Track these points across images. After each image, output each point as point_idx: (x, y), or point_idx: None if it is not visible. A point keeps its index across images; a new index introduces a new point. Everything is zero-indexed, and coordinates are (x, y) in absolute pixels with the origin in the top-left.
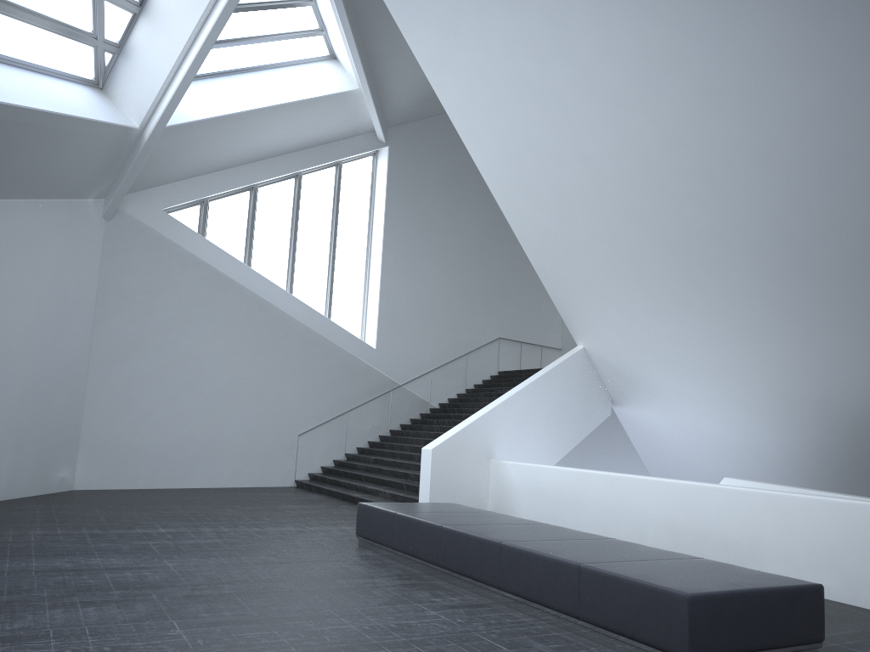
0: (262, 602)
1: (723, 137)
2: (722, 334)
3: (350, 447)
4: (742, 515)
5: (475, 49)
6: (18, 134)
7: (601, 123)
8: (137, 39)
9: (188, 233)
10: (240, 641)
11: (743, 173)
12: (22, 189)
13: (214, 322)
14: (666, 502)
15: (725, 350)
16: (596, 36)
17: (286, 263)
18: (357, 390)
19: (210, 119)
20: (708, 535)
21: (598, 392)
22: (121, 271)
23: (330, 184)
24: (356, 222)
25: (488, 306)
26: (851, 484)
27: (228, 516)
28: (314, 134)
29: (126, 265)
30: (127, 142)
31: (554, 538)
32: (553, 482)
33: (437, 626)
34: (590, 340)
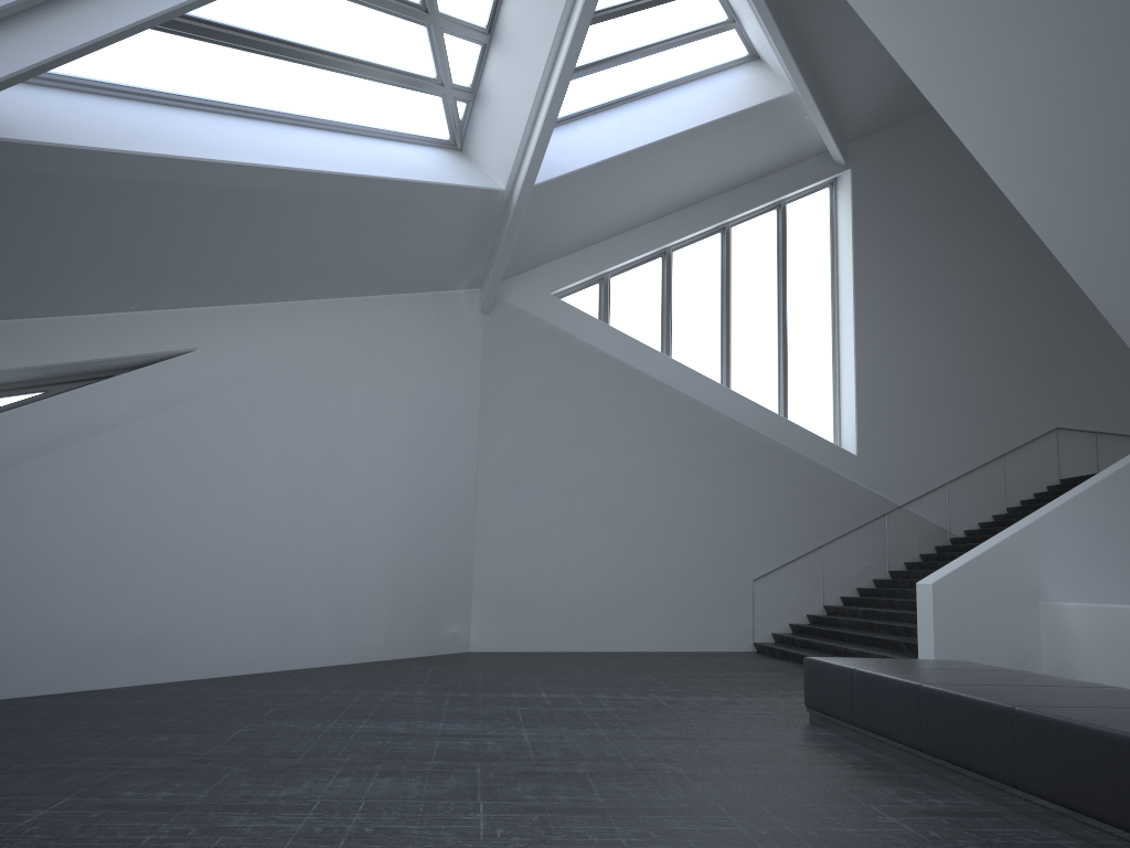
0: (621, 786)
1: None
2: None
3: (830, 597)
4: None
5: None
6: (358, 211)
7: None
8: (490, 77)
9: (584, 320)
10: (555, 835)
11: None
12: (377, 283)
13: (626, 432)
14: None
15: None
16: None
17: (719, 347)
18: (833, 515)
19: (593, 165)
20: None
21: None
22: (506, 375)
23: (772, 234)
24: (813, 282)
25: (1032, 382)
26: None
27: (640, 682)
28: (740, 167)
29: (511, 367)
30: (494, 209)
31: (1122, 706)
32: None
33: (890, 839)
34: None
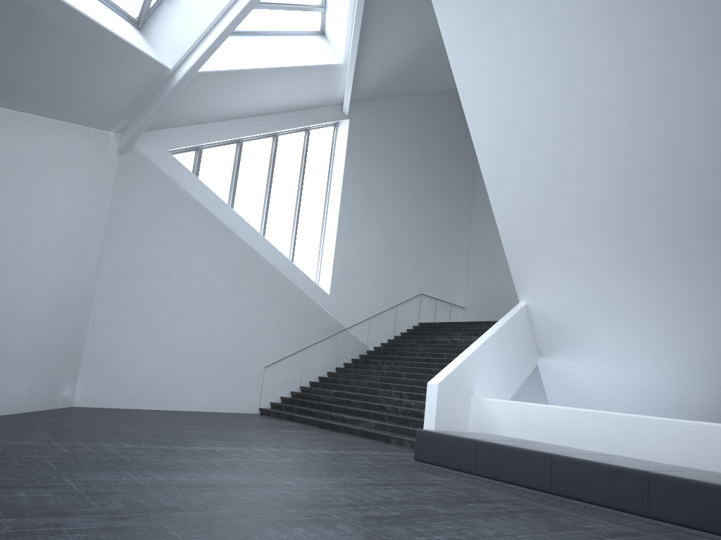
0: (445, 525)
1: None
2: (691, 297)
3: (304, 381)
4: None
5: (515, 27)
6: (88, 54)
7: (635, 101)
8: None
9: (187, 175)
10: None
11: None
12: (68, 112)
13: (203, 258)
14: (682, 440)
15: (688, 311)
16: (666, 19)
17: (261, 212)
18: (313, 330)
19: (227, 71)
20: None
21: (532, 344)
22: (129, 203)
23: (300, 146)
24: (317, 182)
25: (414, 266)
26: None
27: (253, 437)
28: (297, 99)
29: (133, 198)
30: (159, 81)
31: (675, 470)
32: (546, 419)
33: None
34: (536, 297)
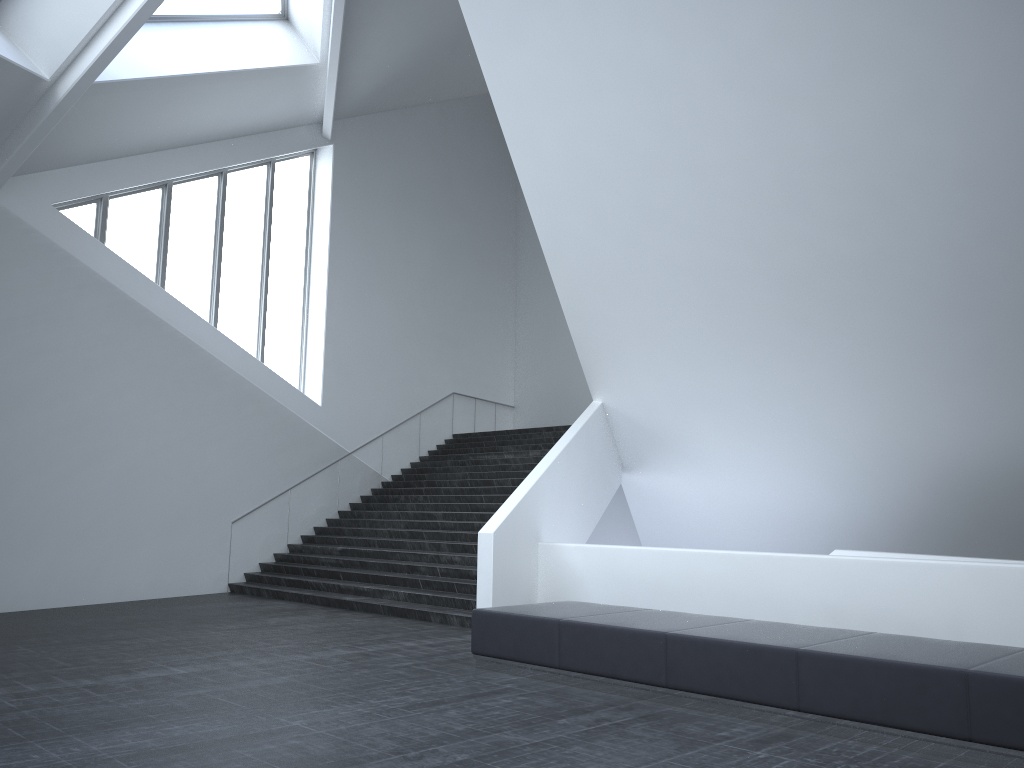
0: (536, 767)
1: (920, 149)
2: (820, 385)
3: (293, 536)
4: (935, 593)
5: (574, 19)
6: None
7: (742, 125)
8: None
9: (87, 242)
10: None
11: (931, 194)
12: None
13: (124, 368)
14: (822, 582)
15: (816, 403)
16: (780, 13)
17: (208, 290)
18: (300, 460)
19: (140, 80)
20: (888, 618)
21: (613, 456)
22: None
23: (261, 188)
24: (291, 241)
25: (441, 354)
26: (931, 550)
27: (227, 641)
28: (253, 118)
29: (1, 283)
30: (29, 99)
31: (826, 638)
32: (644, 567)
33: None
34: (616, 393)
